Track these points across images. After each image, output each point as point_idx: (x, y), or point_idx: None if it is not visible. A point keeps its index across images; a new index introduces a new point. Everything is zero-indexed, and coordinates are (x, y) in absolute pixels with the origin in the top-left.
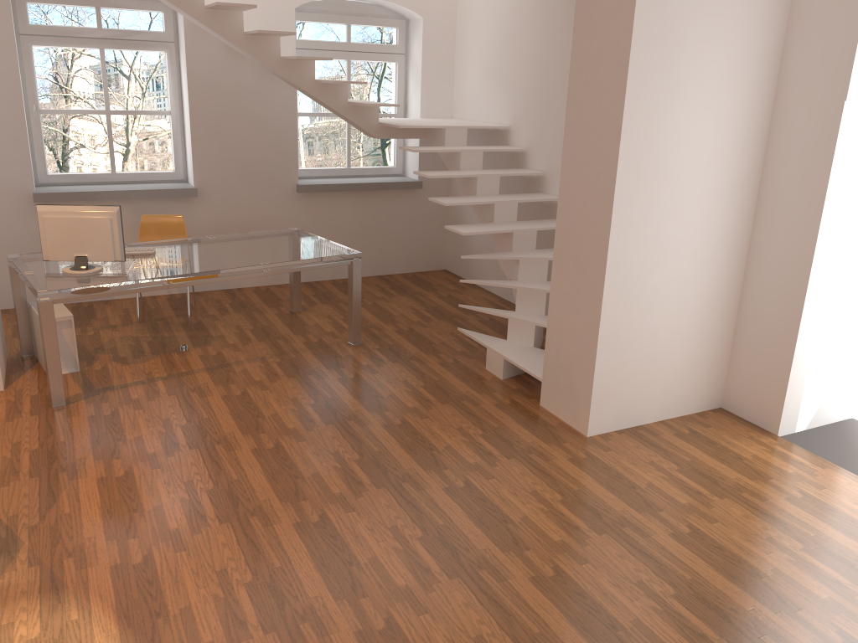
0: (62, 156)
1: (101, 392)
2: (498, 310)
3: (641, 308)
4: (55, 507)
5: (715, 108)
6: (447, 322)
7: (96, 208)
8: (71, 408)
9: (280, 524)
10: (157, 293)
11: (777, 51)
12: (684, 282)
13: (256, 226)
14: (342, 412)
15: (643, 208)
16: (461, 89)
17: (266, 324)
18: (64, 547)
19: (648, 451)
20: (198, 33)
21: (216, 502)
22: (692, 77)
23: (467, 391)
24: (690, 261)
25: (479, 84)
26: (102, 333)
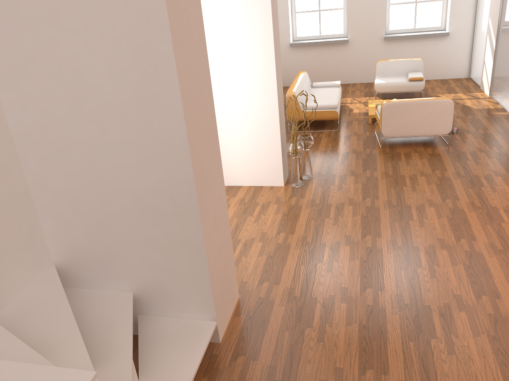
0: None
1: None
2: None
3: None
4: None
5: None
6: None
7: None
8: None
9: None
10: None
11: None
12: None
13: None
14: None
15: None
16: None
17: None
18: None
19: None
20: None
21: None
22: None
23: None
24: None
25: None
26: None
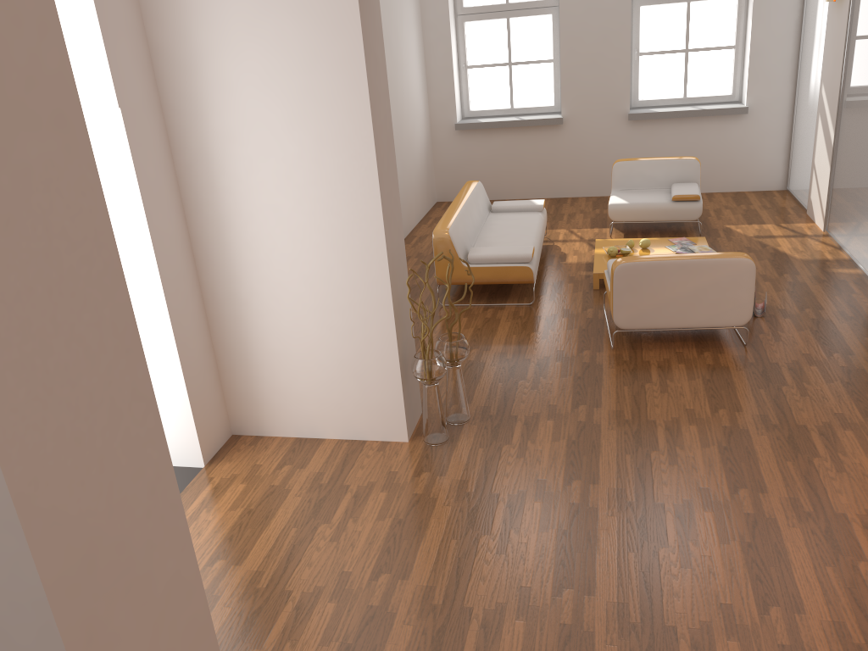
0: None
1: None
2: None
3: None
4: None
5: None
6: None
7: None
8: None
9: None
10: None
11: None
12: None
13: None
14: None
15: None
16: None
17: None
18: None
19: None
20: None
21: None
22: None
23: None
24: None
25: None
26: None
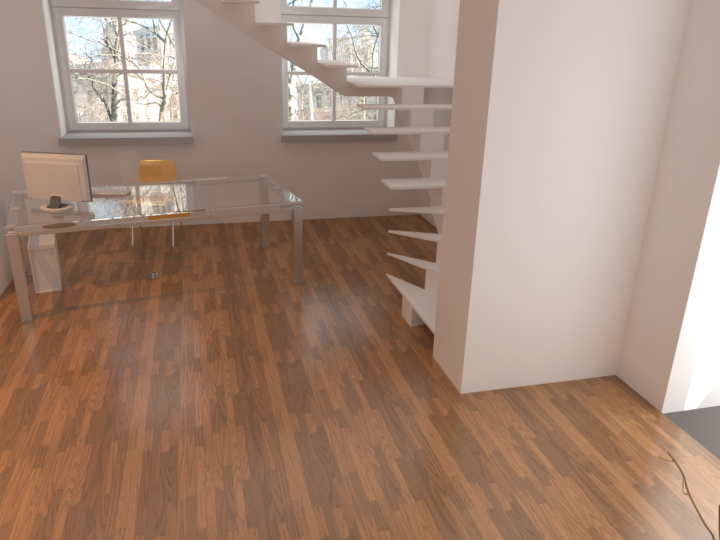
0: (111, 106)
1: (66, 310)
2: (420, 260)
3: (518, 274)
4: None
5: (602, 75)
6: (391, 266)
7: (67, 156)
8: (35, 323)
9: (133, 451)
10: (161, 224)
11: (681, 14)
12: (569, 251)
13: (246, 170)
14: (249, 346)
15: (518, 177)
16: (434, 49)
17: (233, 257)
18: None
19: (513, 415)
20: (195, 3)
21: (94, 423)
22: (573, 43)
23: (372, 335)
24: (576, 230)
25: (447, 45)
26: (99, 257)
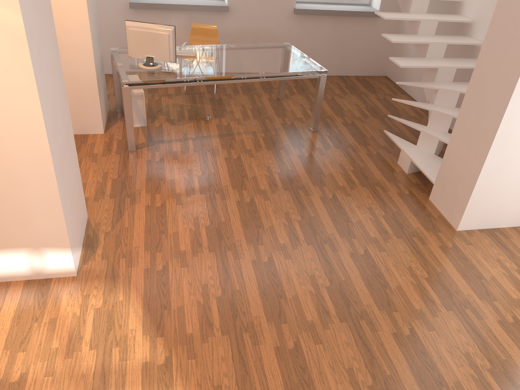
0: None
1: (156, 143)
2: (414, 123)
3: None
4: (120, 222)
5: None
6: (378, 121)
7: (160, 26)
8: (138, 152)
9: (243, 259)
10: None
11: None
12: None
13: (264, 35)
14: (296, 182)
15: None
16: None
17: (260, 106)
18: (121, 250)
19: (498, 250)
20: None
21: (209, 236)
22: None
23: (381, 179)
24: None
25: None
26: (163, 99)
